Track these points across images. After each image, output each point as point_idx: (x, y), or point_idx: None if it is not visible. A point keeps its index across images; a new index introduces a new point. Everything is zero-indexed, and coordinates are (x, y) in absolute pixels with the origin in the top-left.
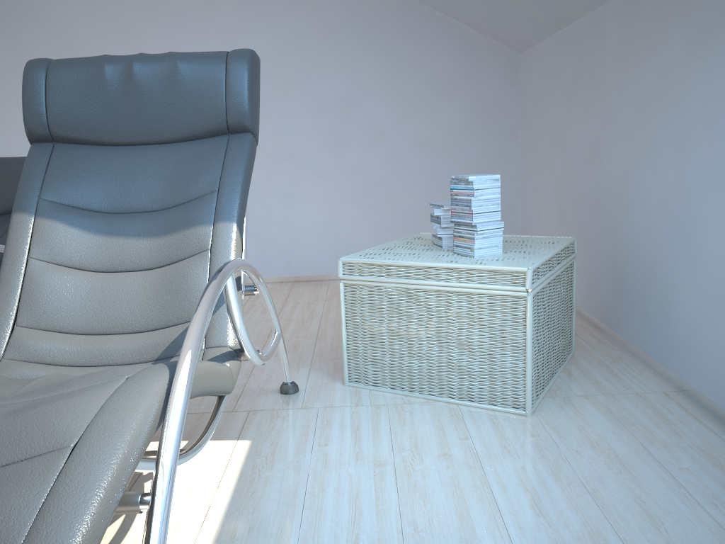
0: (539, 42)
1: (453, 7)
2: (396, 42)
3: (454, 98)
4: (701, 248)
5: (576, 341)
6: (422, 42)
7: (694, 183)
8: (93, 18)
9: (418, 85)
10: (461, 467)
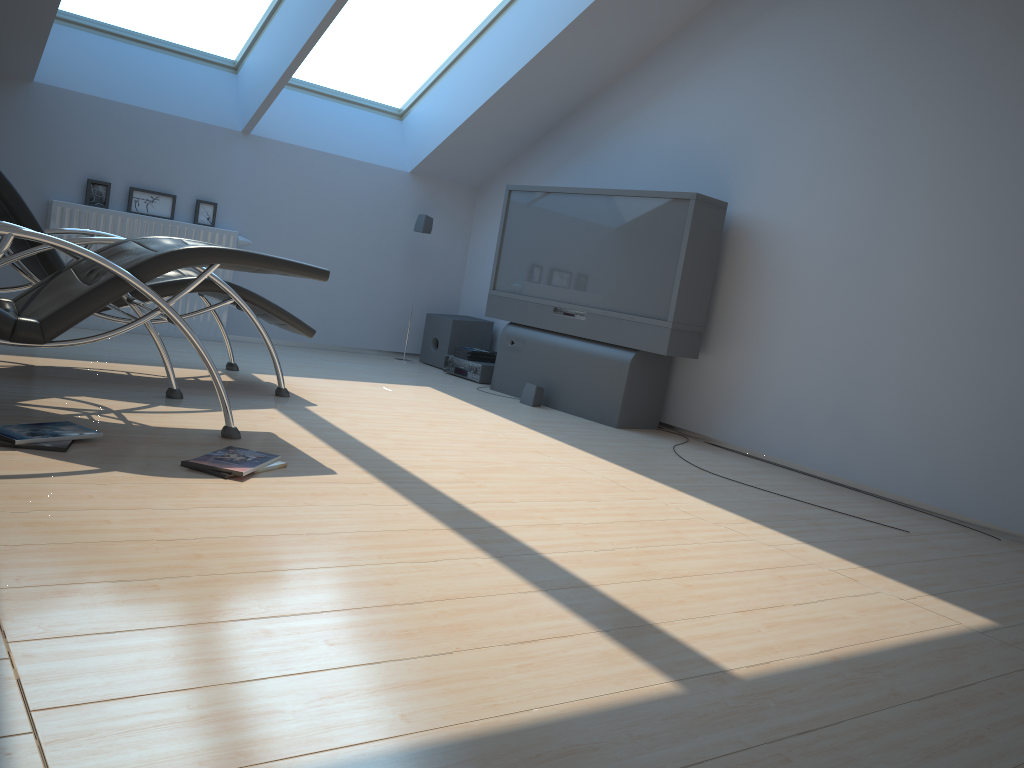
0: None
1: None
2: None
3: None
4: None
5: None
6: None
7: None
8: None
9: None
10: None
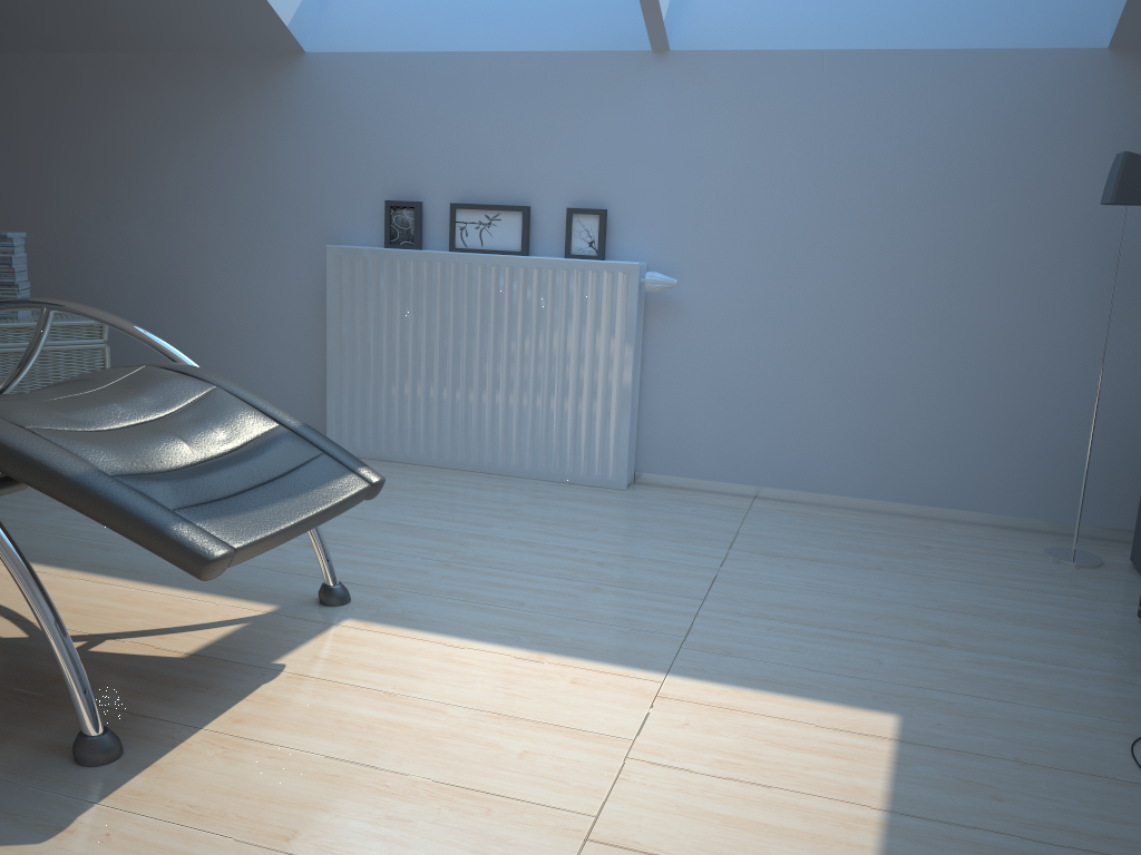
0: None
1: None
2: None
3: None
4: (196, 302)
5: None
6: None
7: (182, 248)
8: None
9: None
10: None
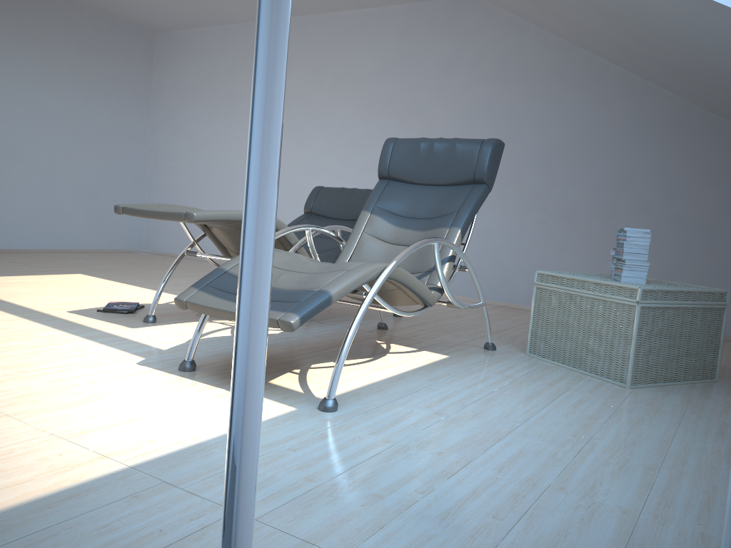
0: None
1: (720, 111)
2: (670, 136)
3: (717, 185)
4: None
5: (730, 379)
6: (694, 137)
7: None
8: (450, 110)
9: (685, 171)
10: (553, 388)
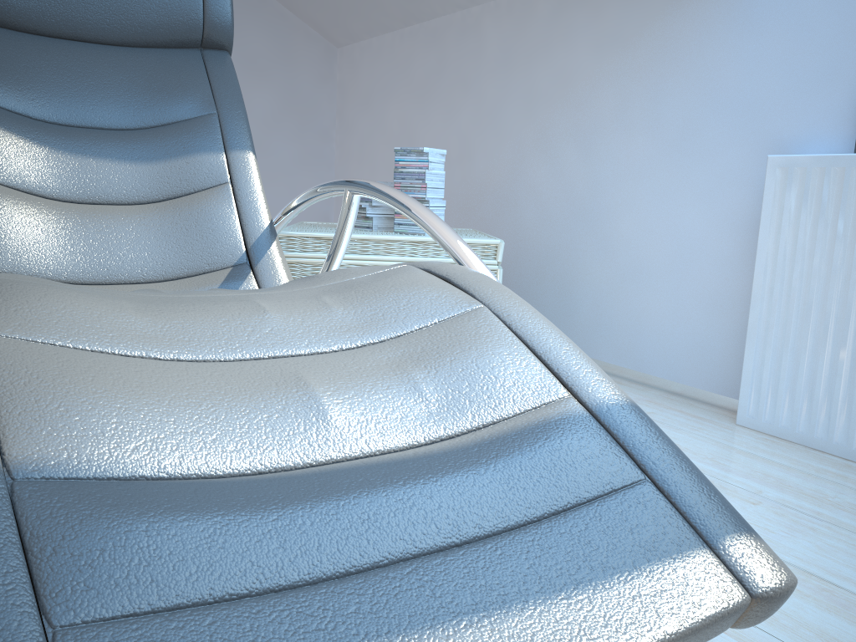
0: (372, 38)
1: None
2: None
3: (265, 86)
4: (613, 233)
5: None
6: None
7: (605, 174)
8: None
9: None
10: None
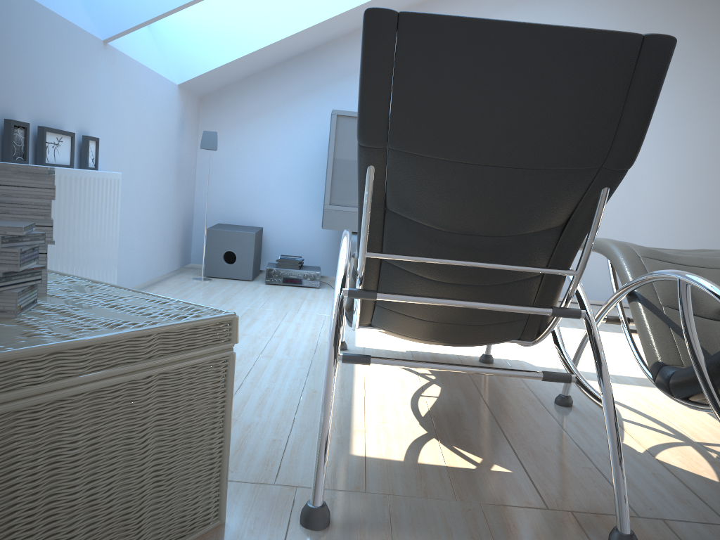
0: None
1: None
2: None
3: None
4: None
5: None
6: None
7: None
8: None
9: None
10: None
